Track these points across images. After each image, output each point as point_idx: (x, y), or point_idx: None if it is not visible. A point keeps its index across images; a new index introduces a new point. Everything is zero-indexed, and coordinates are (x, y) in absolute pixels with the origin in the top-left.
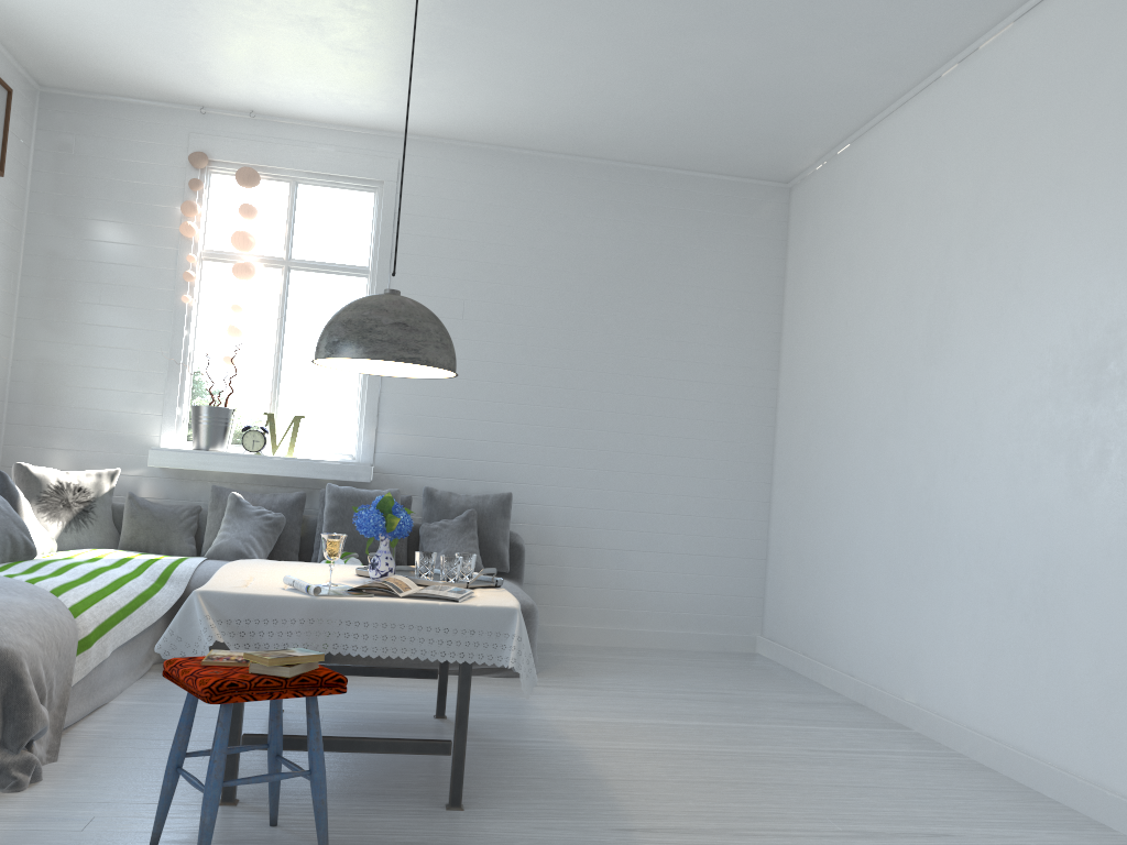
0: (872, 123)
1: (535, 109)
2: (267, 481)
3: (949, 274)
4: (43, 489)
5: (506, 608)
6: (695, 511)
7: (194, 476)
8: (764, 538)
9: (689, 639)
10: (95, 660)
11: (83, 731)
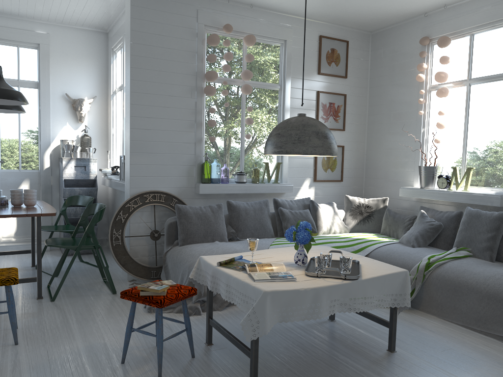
0: None
1: None
2: (458, 204)
3: None
4: (352, 206)
5: (259, 290)
6: None
7: (426, 201)
8: None
9: None
10: None
11: None
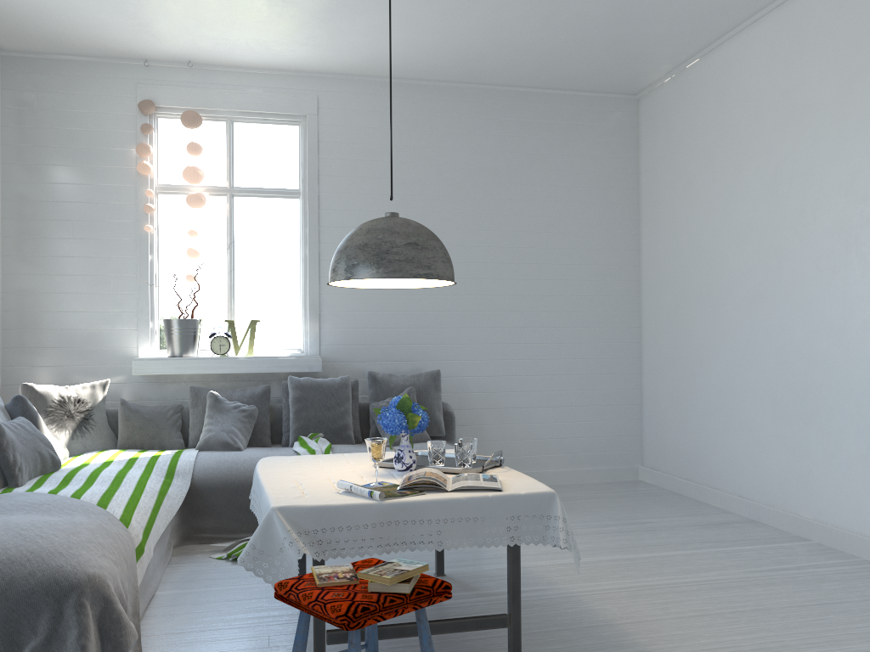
0: (722, 40)
1: (438, 45)
2: (232, 377)
3: (818, 162)
4: (48, 404)
5: (546, 493)
6: (582, 370)
7: (170, 379)
8: (638, 387)
9: (586, 474)
10: (146, 562)
11: (148, 628)
